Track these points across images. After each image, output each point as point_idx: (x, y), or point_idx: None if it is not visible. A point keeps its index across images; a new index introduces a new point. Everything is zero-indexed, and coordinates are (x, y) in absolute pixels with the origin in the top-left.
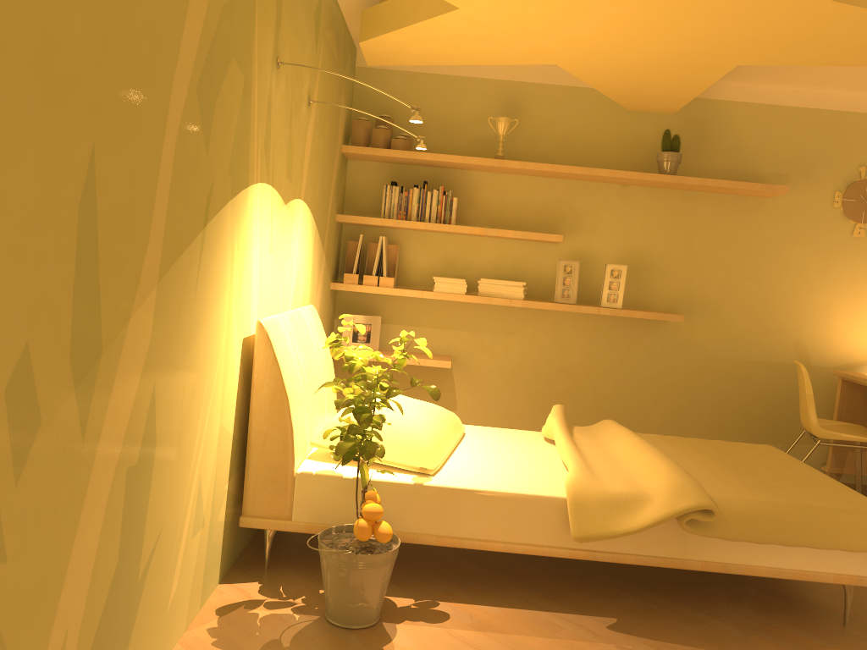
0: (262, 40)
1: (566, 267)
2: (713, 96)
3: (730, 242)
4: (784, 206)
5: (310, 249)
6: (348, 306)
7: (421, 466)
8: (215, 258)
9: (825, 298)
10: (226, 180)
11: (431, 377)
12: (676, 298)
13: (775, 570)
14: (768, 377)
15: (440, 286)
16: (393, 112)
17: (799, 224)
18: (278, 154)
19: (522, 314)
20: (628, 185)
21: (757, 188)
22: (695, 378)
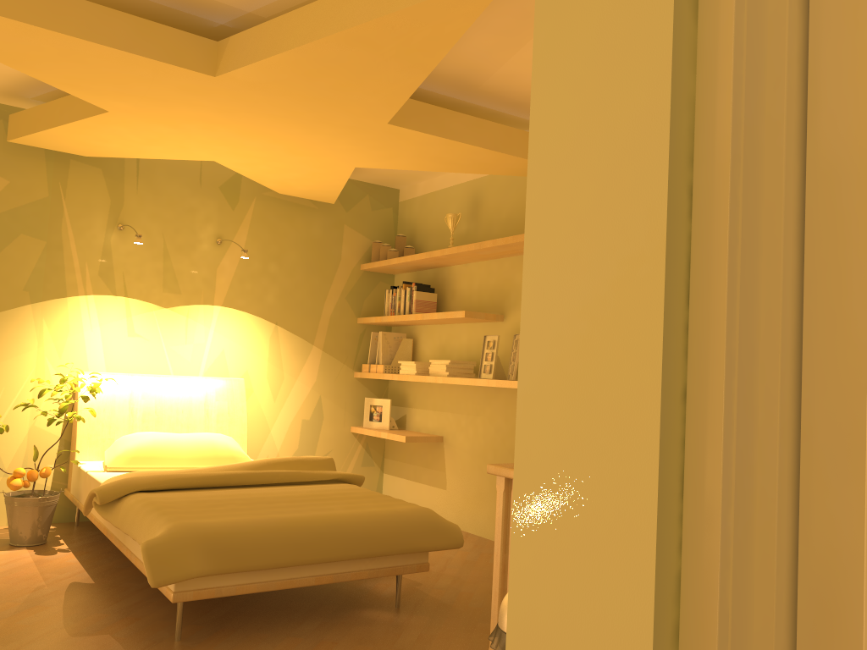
0: (82, 219)
1: (489, 342)
2: None
3: None
4: None
5: (258, 340)
6: (393, 394)
7: (106, 465)
8: (6, 333)
9: None
10: (20, 294)
11: (433, 457)
12: None
13: (141, 565)
14: None
15: (403, 369)
16: (415, 230)
17: None
18: (136, 278)
19: (484, 394)
20: None
21: None
22: None
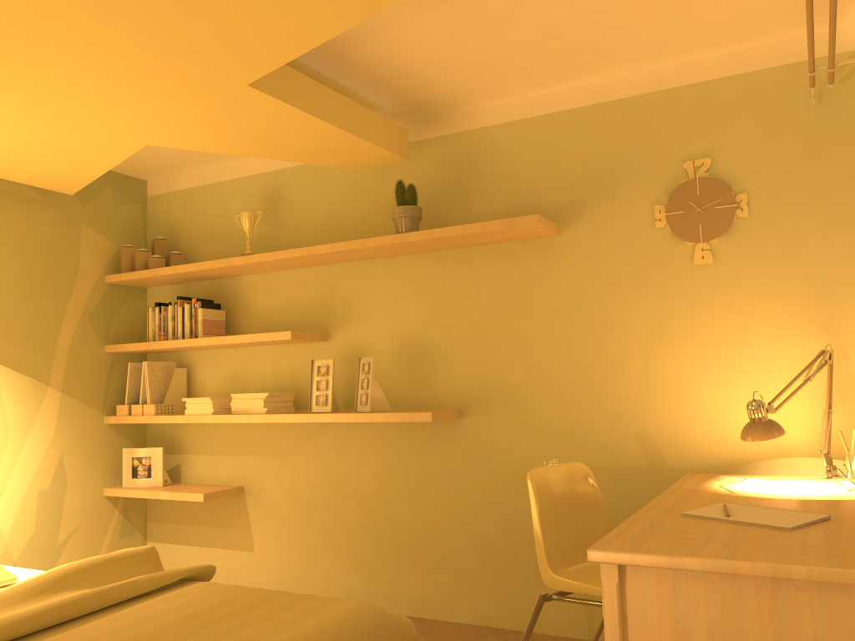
0: None
1: (320, 367)
2: (473, 126)
3: (523, 304)
4: (586, 242)
5: None
6: (156, 439)
7: None
8: None
9: (671, 362)
10: None
11: (229, 513)
12: (468, 389)
13: None
14: (607, 491)
15: (191, 408)
16: (177, 232)
17: (612, 262)
18: None
19: (305, 430)
20: (394, 257)
21: (495, 226)
22: (507, 498)
